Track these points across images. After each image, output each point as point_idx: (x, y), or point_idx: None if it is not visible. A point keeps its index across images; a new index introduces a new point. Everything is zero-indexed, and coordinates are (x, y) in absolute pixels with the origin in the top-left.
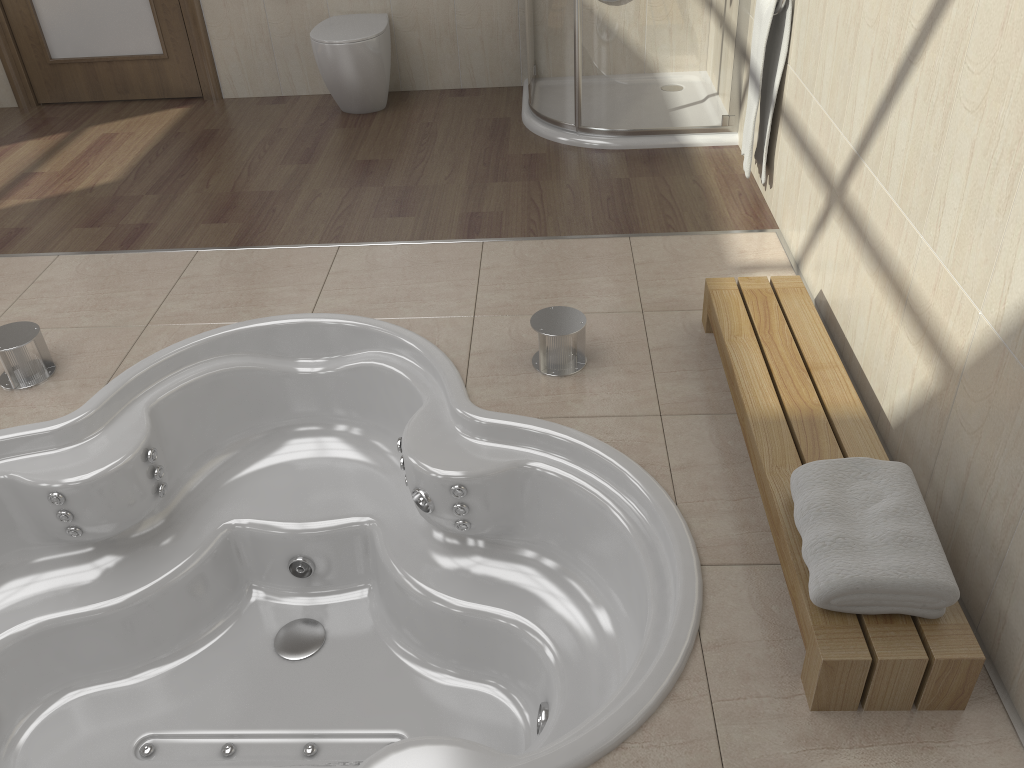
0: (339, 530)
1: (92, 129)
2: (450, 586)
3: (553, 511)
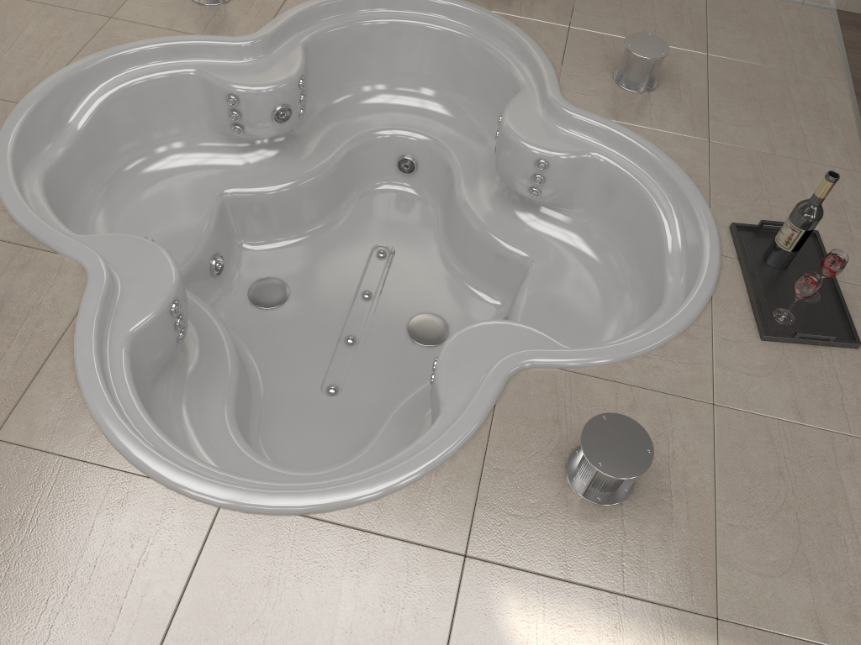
0: (217, 215)
1: None
2: (313, 161)
3: (321, 66)
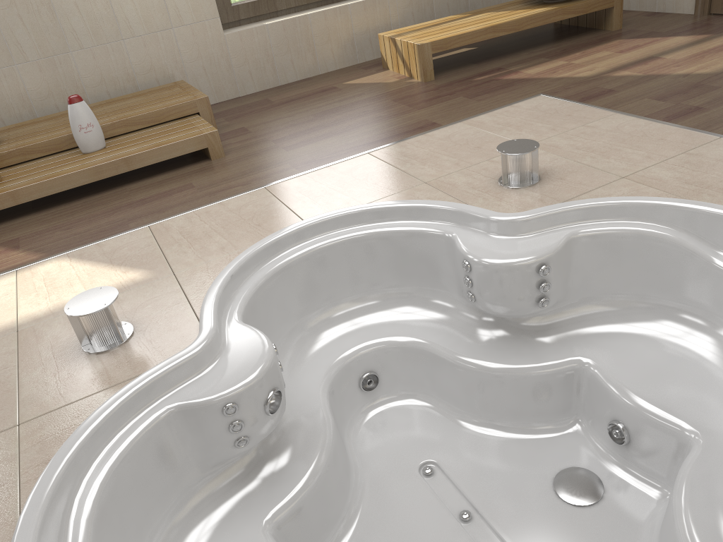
0: (663, 424)
1: None
2: None
3: None
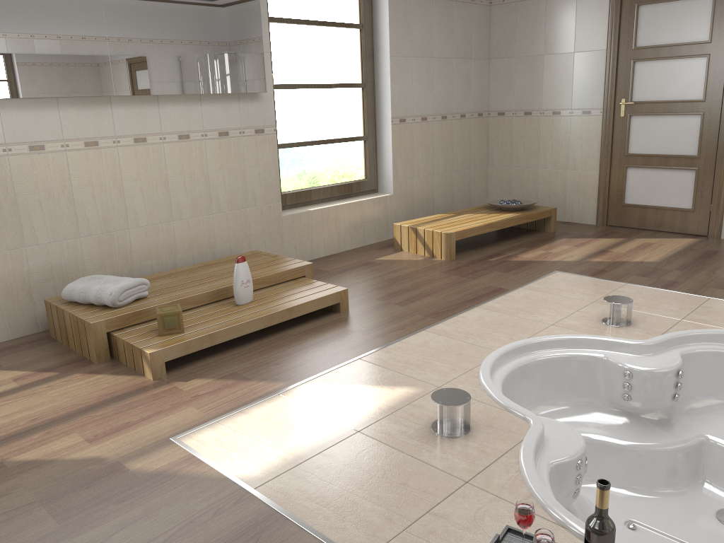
0: None
1: (638, 239)
2: None
3: None
